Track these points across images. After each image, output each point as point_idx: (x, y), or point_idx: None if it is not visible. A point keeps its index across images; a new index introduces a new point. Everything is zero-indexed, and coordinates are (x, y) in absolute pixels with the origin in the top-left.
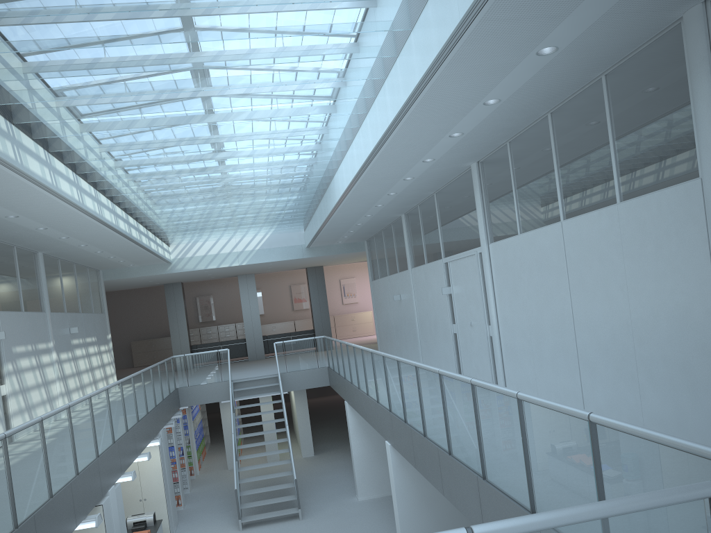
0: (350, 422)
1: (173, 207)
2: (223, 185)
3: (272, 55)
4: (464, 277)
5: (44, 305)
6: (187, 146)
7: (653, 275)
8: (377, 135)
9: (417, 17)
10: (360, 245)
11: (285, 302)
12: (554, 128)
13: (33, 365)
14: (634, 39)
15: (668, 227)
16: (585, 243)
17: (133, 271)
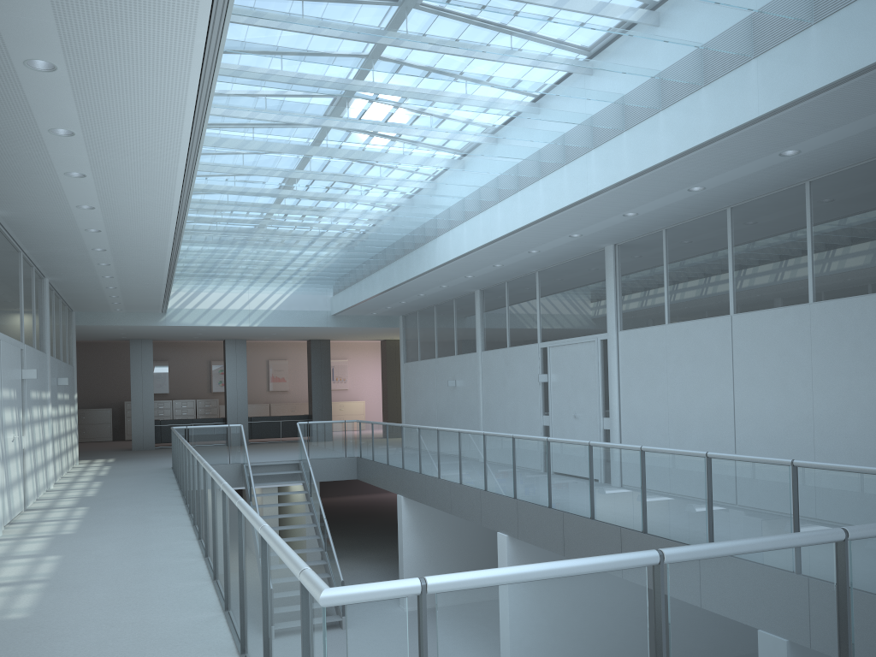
0: (404, 519)
1: (231, 246)
2: (307, 229)
3: (513, 108)
4: (571, 365)
5: (45, 344)
6: (327, 181)
7: (846, 373)
8: (558, 203)
9: (677, 100)
10: (394, 320)
11: (259, 380)
12: (733, 223)
13: (39, 417)
14: (861, 155)
15: (871, 329)
16: (762, 339)
17: (116, 317)
